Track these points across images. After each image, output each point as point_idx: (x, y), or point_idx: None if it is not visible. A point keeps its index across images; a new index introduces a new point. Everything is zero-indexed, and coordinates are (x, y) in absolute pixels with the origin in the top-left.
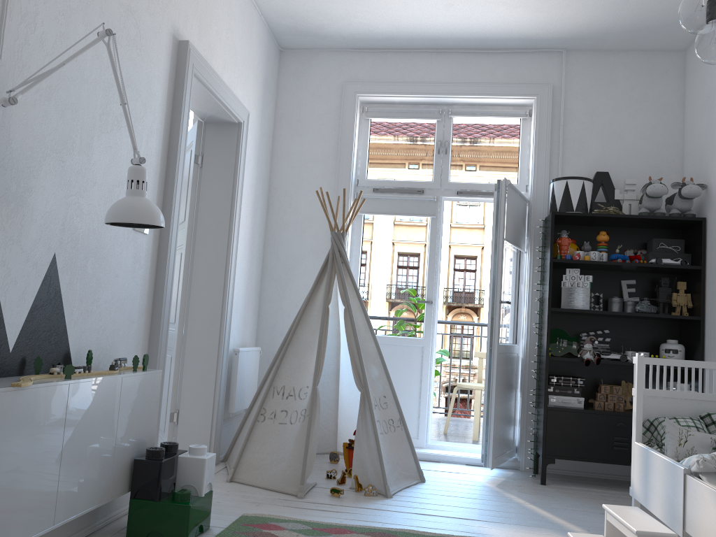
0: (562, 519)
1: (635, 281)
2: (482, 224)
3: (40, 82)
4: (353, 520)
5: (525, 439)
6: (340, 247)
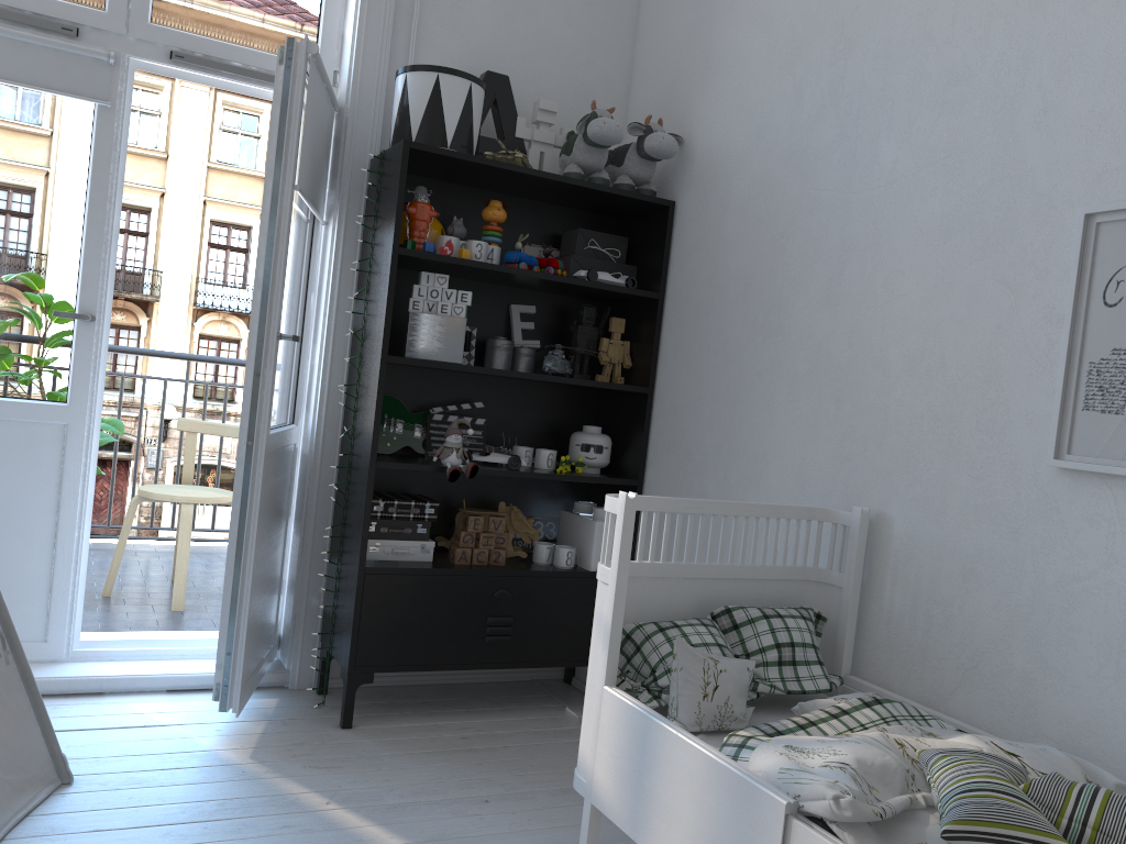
0: None
1: (535, 308)
2: (165, 152)
3: None
4: None
5: (304, 625)
6: None
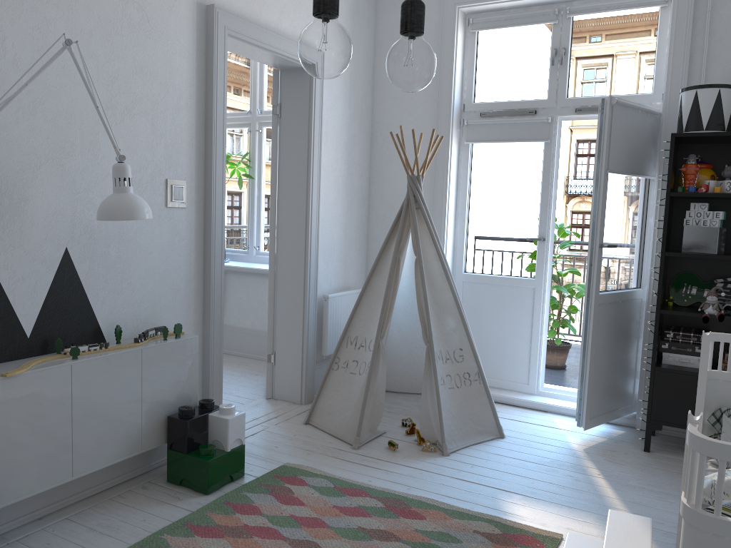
0: (622, 503)
1: None
2: None
3: (5, 107)
4: (383, 480)
5: (643, 396)
6: (415, 192)
